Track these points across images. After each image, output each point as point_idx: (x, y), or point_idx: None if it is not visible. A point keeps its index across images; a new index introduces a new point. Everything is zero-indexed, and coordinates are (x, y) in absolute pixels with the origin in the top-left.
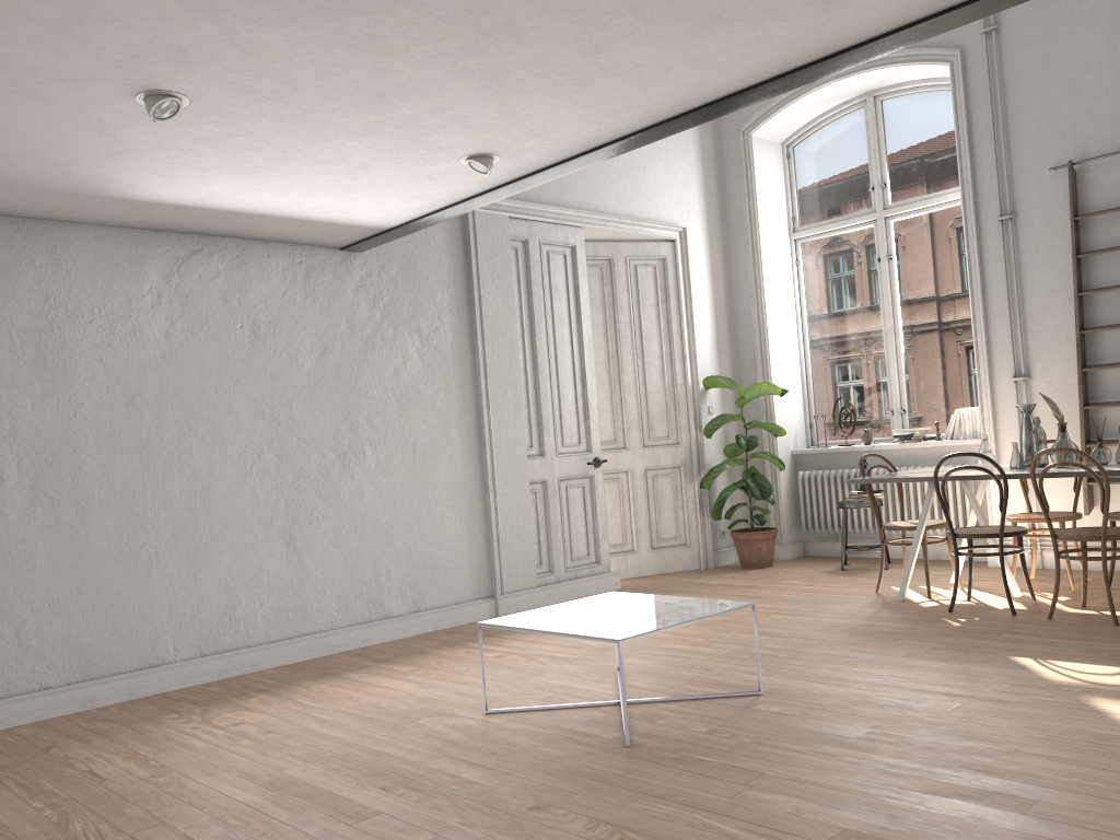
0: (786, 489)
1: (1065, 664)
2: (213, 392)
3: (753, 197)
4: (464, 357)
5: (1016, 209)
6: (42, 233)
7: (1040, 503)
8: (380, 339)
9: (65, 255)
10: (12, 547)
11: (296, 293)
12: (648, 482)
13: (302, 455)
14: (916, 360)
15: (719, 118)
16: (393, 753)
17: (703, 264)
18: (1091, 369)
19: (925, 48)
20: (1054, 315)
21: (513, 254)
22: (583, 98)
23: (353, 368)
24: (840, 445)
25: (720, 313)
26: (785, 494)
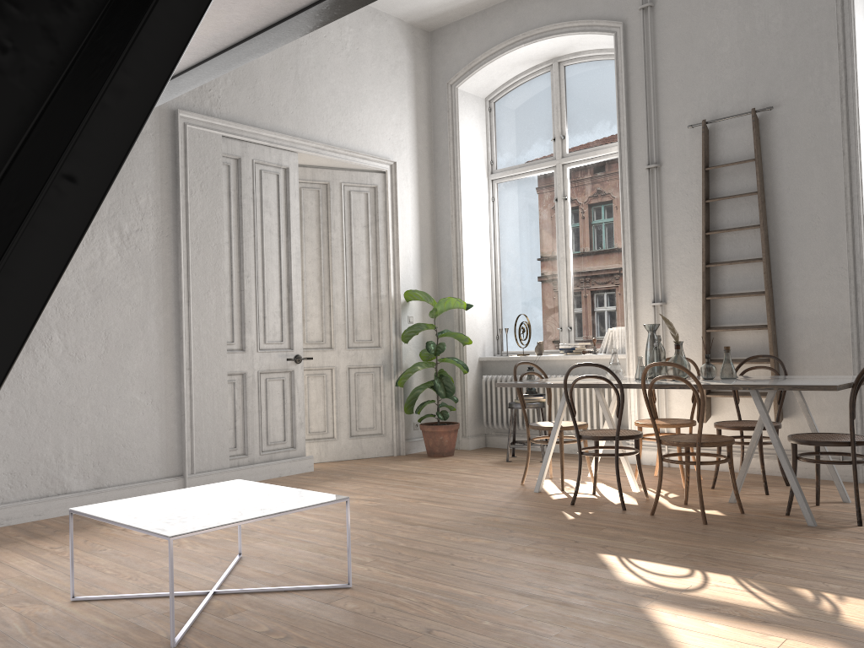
0: (473, 390)
1: (644, 564)
2: None
3: (456, 141)
4: (166, 257)
5: (661, 159)
6: None
7: (649, 411)
8: None
9: None
10: None
11: None
12: (350, 379)
13: None
14: (582, 285)
15: (433, 73)
16: None
17: (412, 194)
18: (713, 297)
19: (595, 20)
20: (687, 251)
21: (225, 169)
22: None
23: None
24: (518, 355)
25: (425, 237)
26: (471, 394)
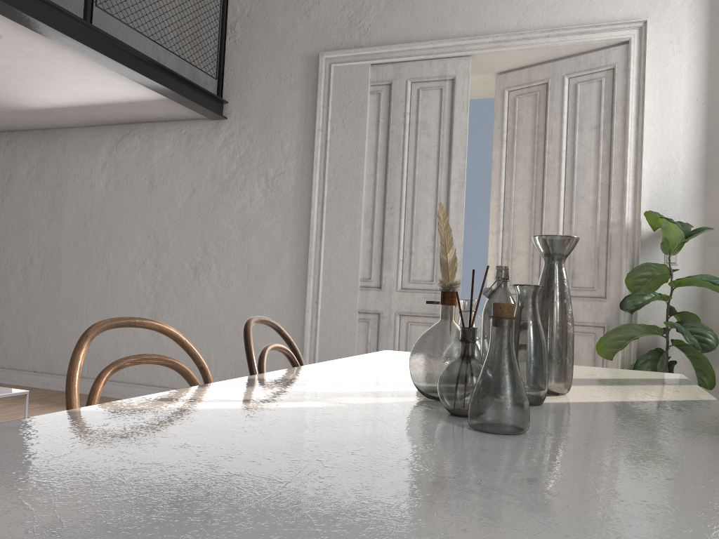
0: None
1: None
2: (124, 220)
3: None
4: (304, 195)
5: None
6: (60, 135)
7: None
8: (233, 183)
9: (68, 146)
10: (31, 296)
11: (180, 154)
12: None
13: (169, 265)
14: None
15: None
16: None
17: (690, 61)
18: None
19: None
20: None
21: (376, 98)
22: None
23: (211, 205)
24: None
25: (718, 125)
26: None
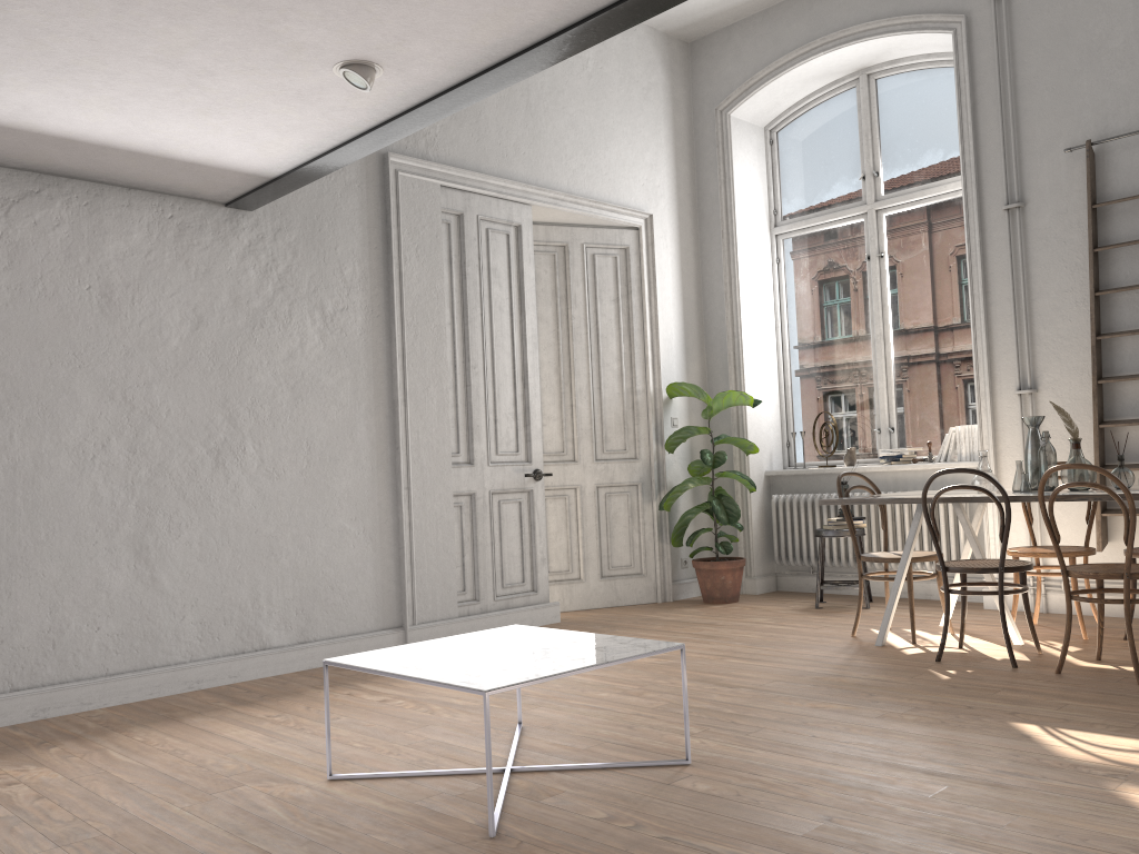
0: (758, 514)
1: (1082, 735)
2: (46, 365)
3: (729, 184)
4: (378, 343)
5: (1025, 197)
6: None
7: (1050, 532)
8: (271, 315)
9: None
10: None
11: (165, 253)
12: (599, 501)
13: (162, 448)
14: (907, 371)
15: (695, 97)
16: (178, 835)
17: (672, 257)
18: (1108, 381)
19: (926, 14)
20: (1067, 319)
21: (445, 229)
22: None
23: (235, 347)
24: (820, 466)
25: (689, 313)
26: (757, 521)
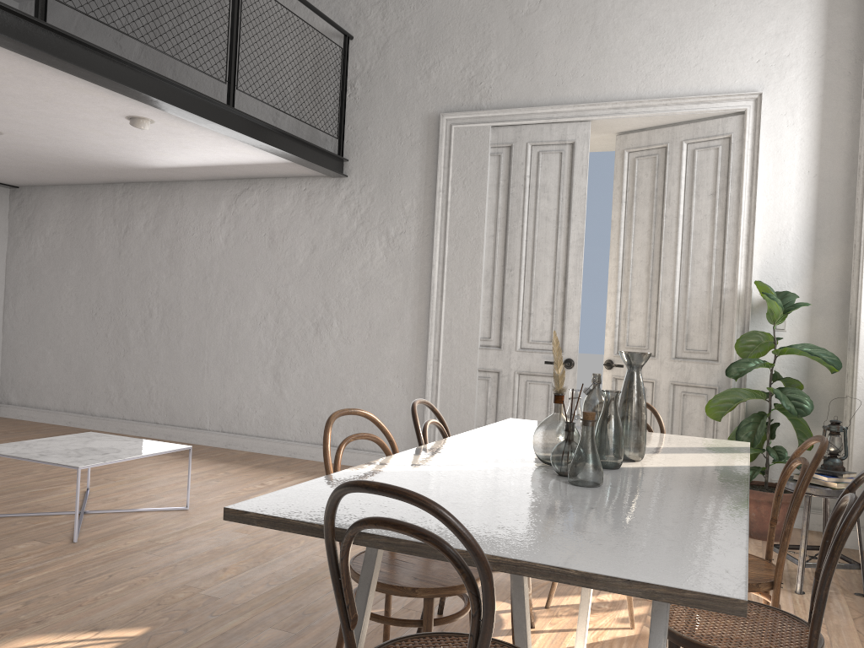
0: None
1: None
2: (245, 276)
3: None
4: (425, 255)
5: None
6: (178, 188)
7: None
8: (354, 241)
9: (186, 199)
10: (151, 349)
11: (300, 211)
12: (674, 399)
13: (290, 321)
14: None
15: None
16: (13, 483)
17: (803, 134)
18: None
19: None
20: None
21: (496, 160)
22: (17, 82)
23: (332, 262)
24: None
25: (829, 197)
26: None
